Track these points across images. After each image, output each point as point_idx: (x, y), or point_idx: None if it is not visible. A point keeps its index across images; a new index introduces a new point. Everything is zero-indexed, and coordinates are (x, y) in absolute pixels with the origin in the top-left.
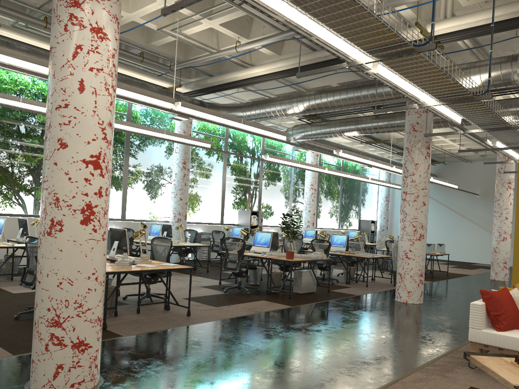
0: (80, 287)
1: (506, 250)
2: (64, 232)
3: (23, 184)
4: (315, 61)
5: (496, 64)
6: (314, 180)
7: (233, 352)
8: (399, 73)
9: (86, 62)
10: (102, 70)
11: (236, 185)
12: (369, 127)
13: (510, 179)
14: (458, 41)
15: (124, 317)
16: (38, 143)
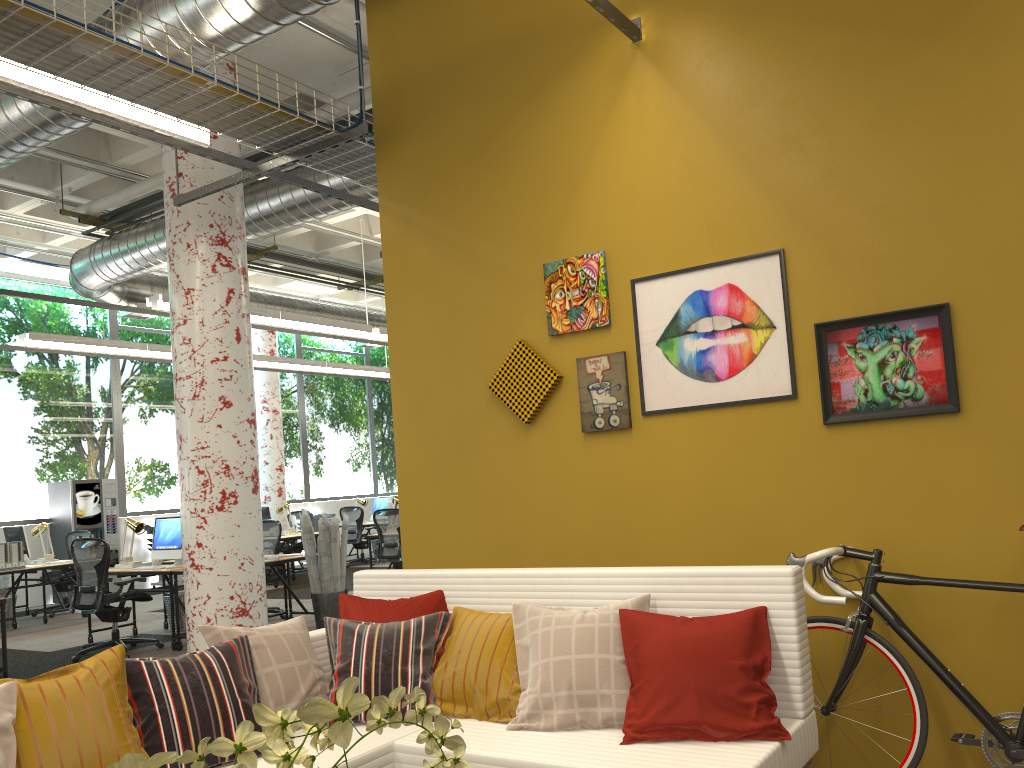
0: None
1: None
2: None
3: None
4: None
5: None
6: (270, 388)
7: None
8: None
9: None
10: None
11: (36, 423)
12: None
13: None
14: None
15: None
16: None
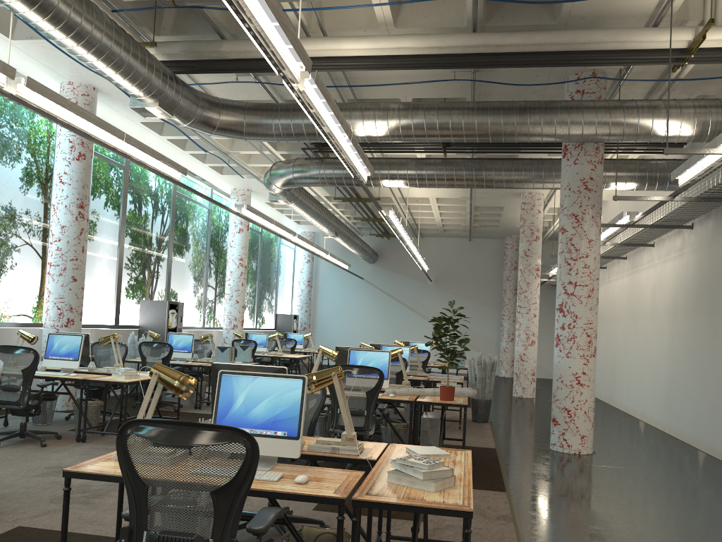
0: None
1: (534, 358)
2: None
3: None
4: (474, 50)
5: None
6: (245, 251)
7: None
8: None
9: None
10: None
11: (139, 255)
12: (441, 176)
13: (538, 265)
14: None
15: None
16: None
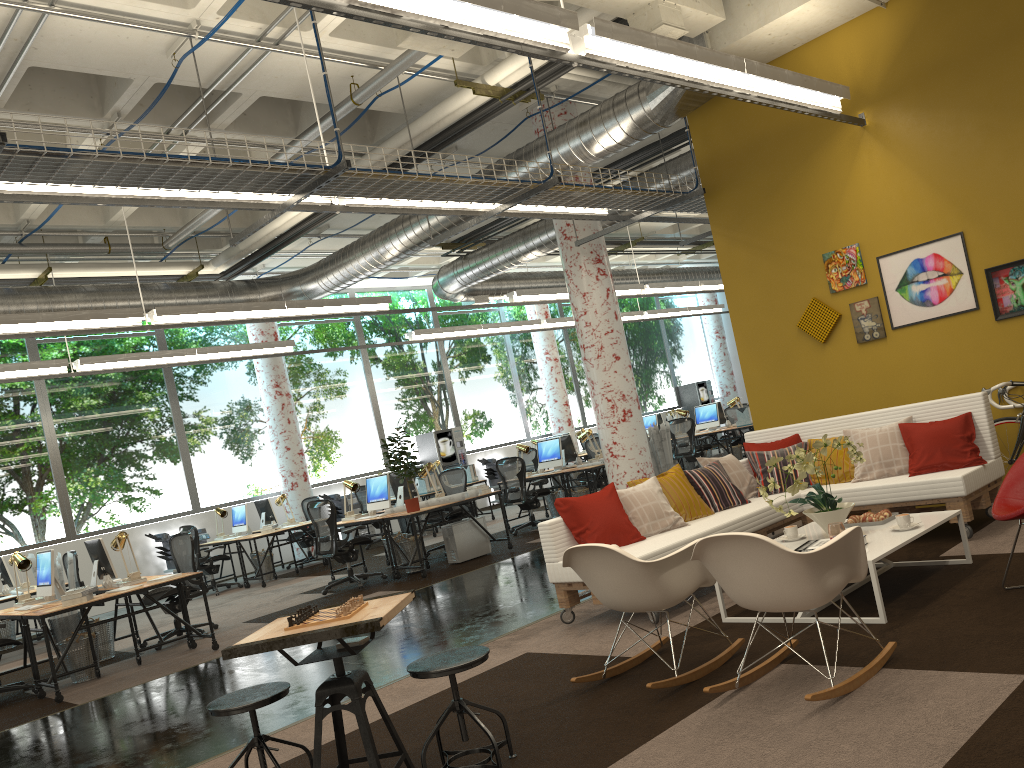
0: None
1: None
2: None
3: (2, 499)
4: None
5: (621, 103)
6: (549, 342)
7: (220, 688)
8: (370, 197)
9: None
10: None
11: (400, 394)
12: (546, 239)
13: None
14: (544, 85)
15: (112, 676)
16: (10, 424)
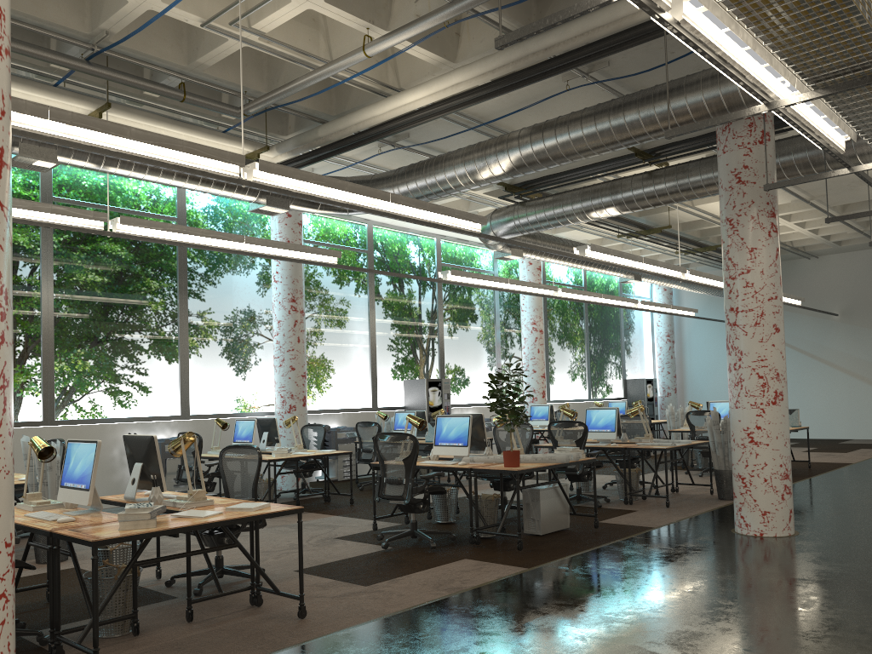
0: None
1: None
2: None
3: None
4: (526, 62)
5: None
6: (538, 313)
7: None
8: (739, 9)
9: None
10: None
11: (396, 335)
12: (639, 195)
13: None
14: None
15: (155, 635)
16: None
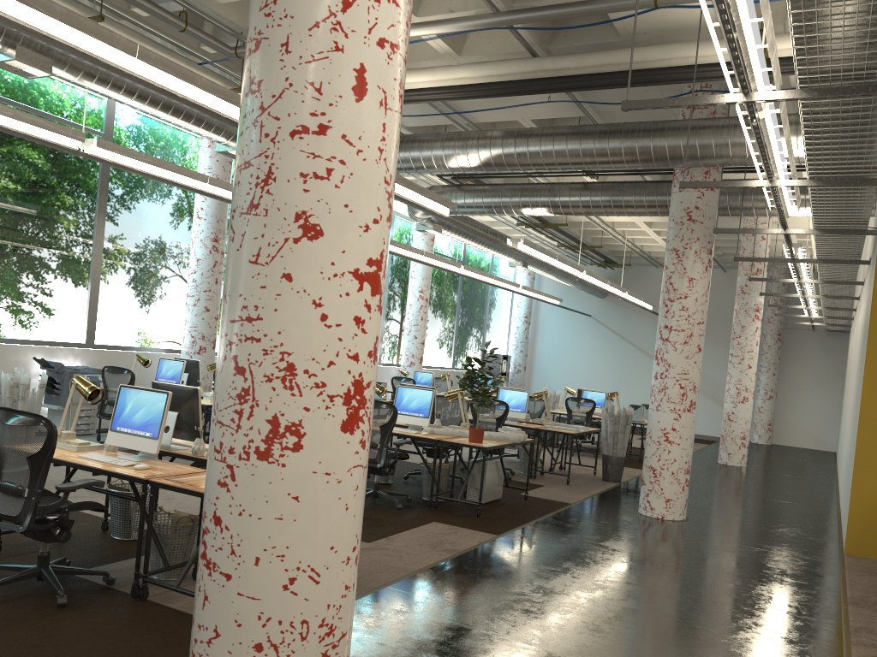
0: (333, 587)
1: (746, 418)
2: (306, 453)
3: None
4: (534, 76)
5: None
6: (426, 282)
7: None
8: (811, 124)
9: (374, 23)
10: (398, 49)
11: None
12: (576, 203)
13: (759, 304)
14: None
15: None
16: None
